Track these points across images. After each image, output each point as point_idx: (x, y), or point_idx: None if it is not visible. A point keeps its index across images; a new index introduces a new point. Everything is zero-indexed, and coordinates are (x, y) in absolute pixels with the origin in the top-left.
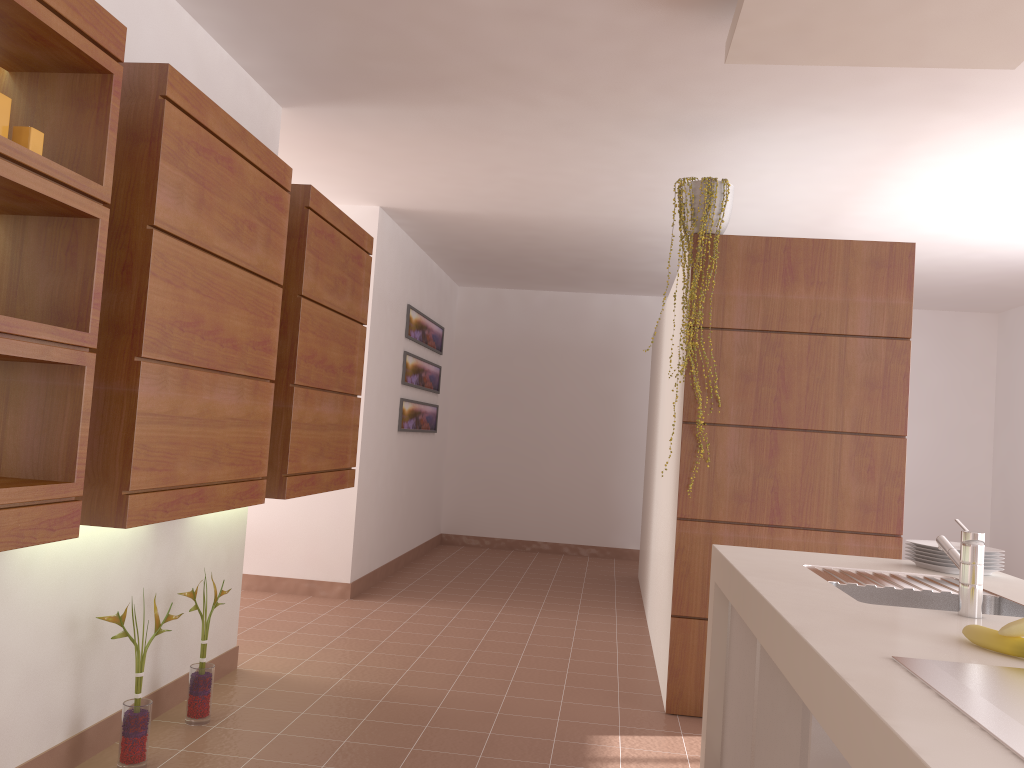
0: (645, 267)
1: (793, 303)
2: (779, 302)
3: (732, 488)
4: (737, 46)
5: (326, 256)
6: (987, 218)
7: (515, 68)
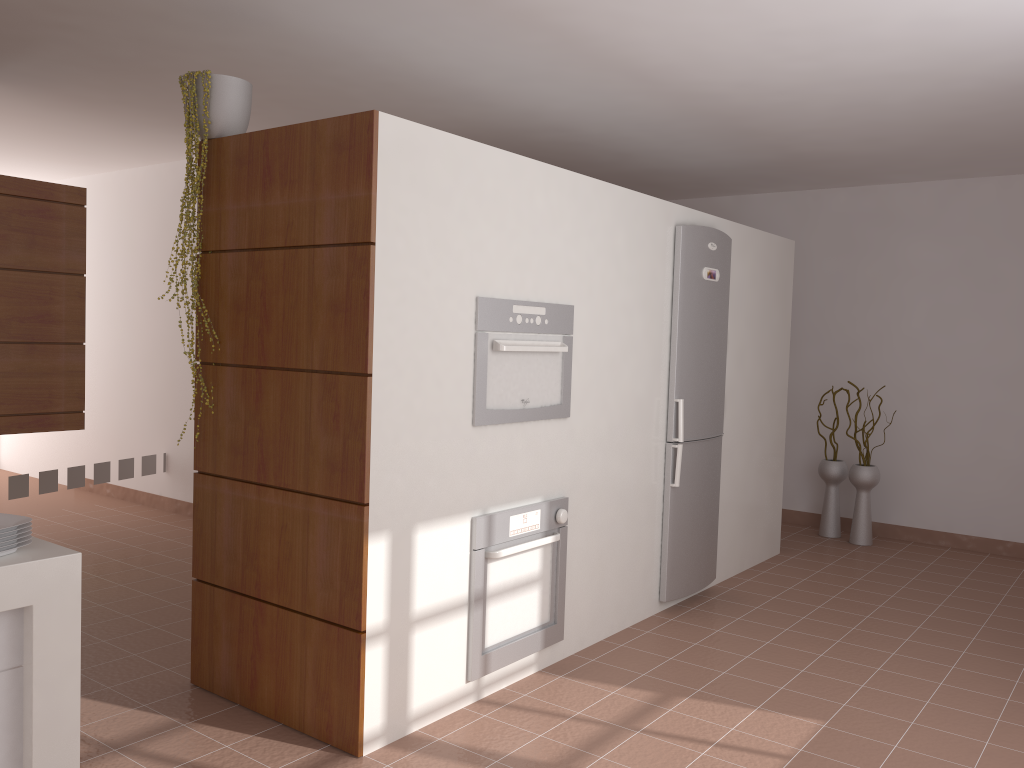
0: (631, 166)
1: (271, 211)
2: (261, 212)
3: (230, 438)
4: None
5: None
6: (818, 32)
7: None
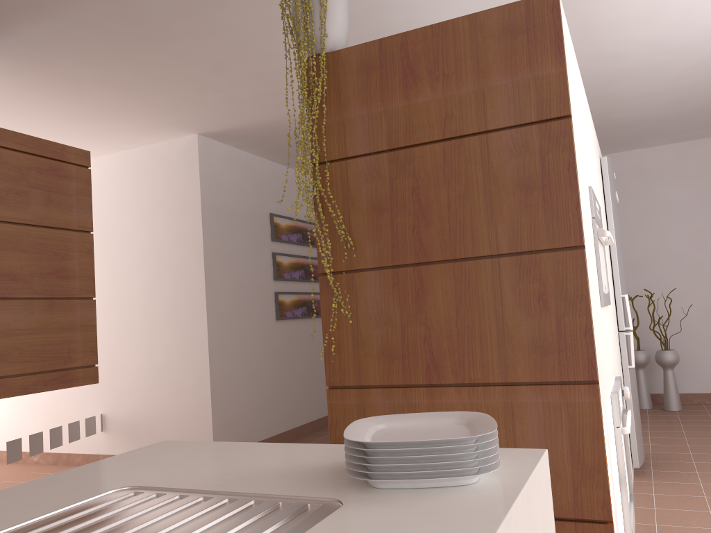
0: None
1: (419, 108)
2: (403, 111)
3: (380, 344)
4: None
5: None
6: None
7: None
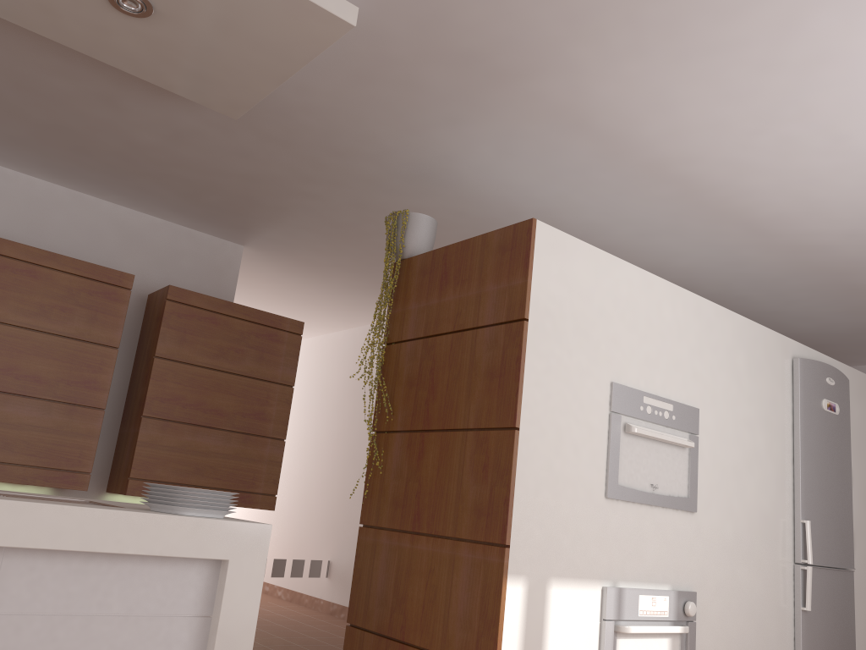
0: None
1: (445, 305)
2: (436, 307)
3: (392, 494)
4: (208, 105)
5: (201, 332)
6: None
7: (251, 174)
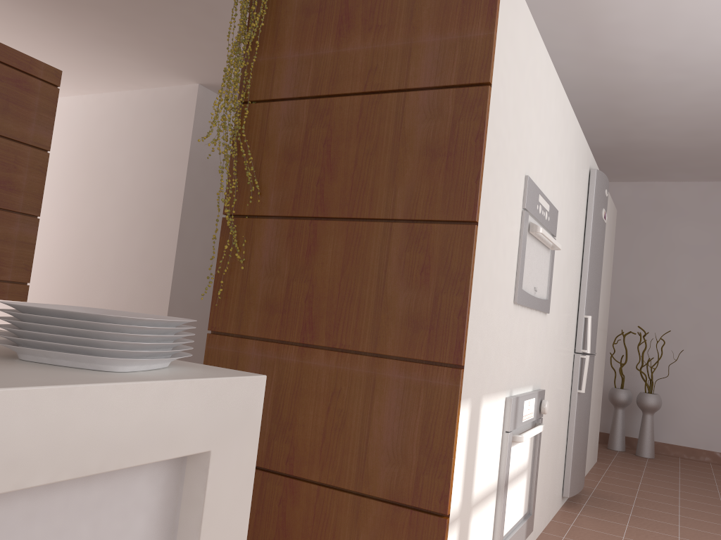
0: None
1: (347, 57)
2: (332, 59)
3: (264, 295)
4: None
5: None
6: None
7: None
